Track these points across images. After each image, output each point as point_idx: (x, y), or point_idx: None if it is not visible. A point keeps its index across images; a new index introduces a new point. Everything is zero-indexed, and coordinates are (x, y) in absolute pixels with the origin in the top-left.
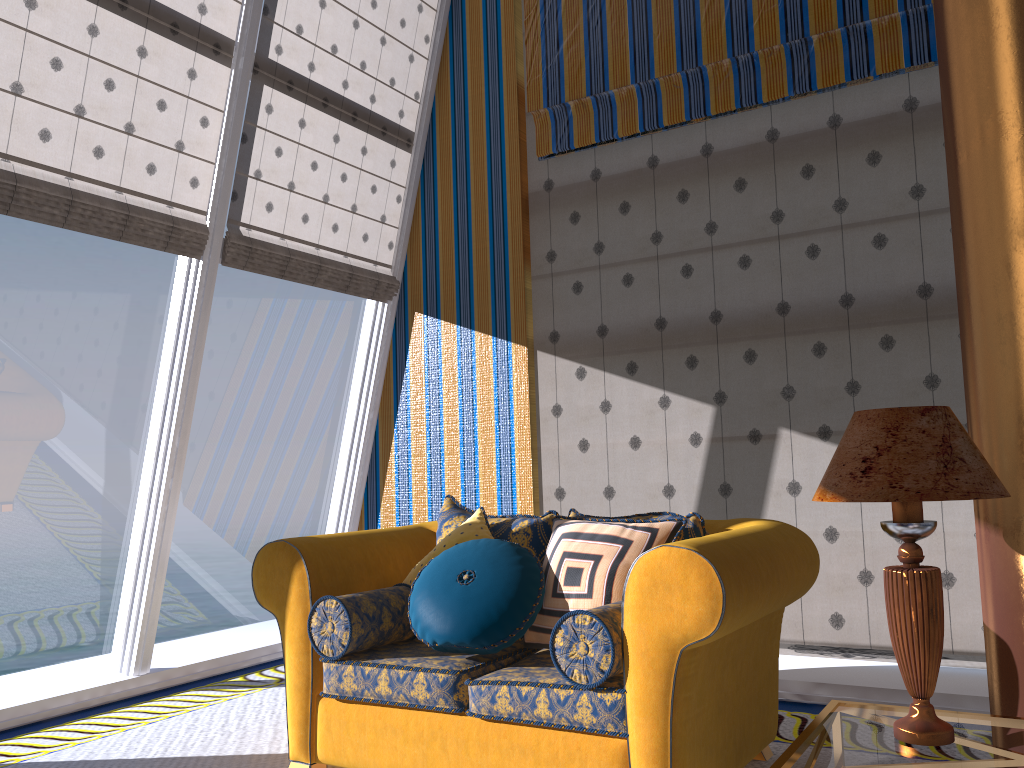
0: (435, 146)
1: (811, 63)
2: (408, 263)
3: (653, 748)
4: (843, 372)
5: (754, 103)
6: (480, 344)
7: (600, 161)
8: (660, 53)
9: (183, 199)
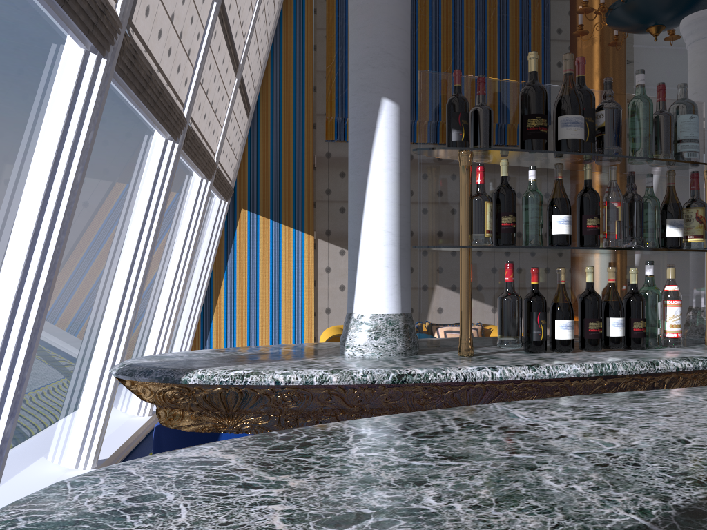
0: (259, 117)
1: None
2: (237, 180)
3: None
4: None
5: None
6: (285, 231)
7: None
8: None
9: (213, 148)
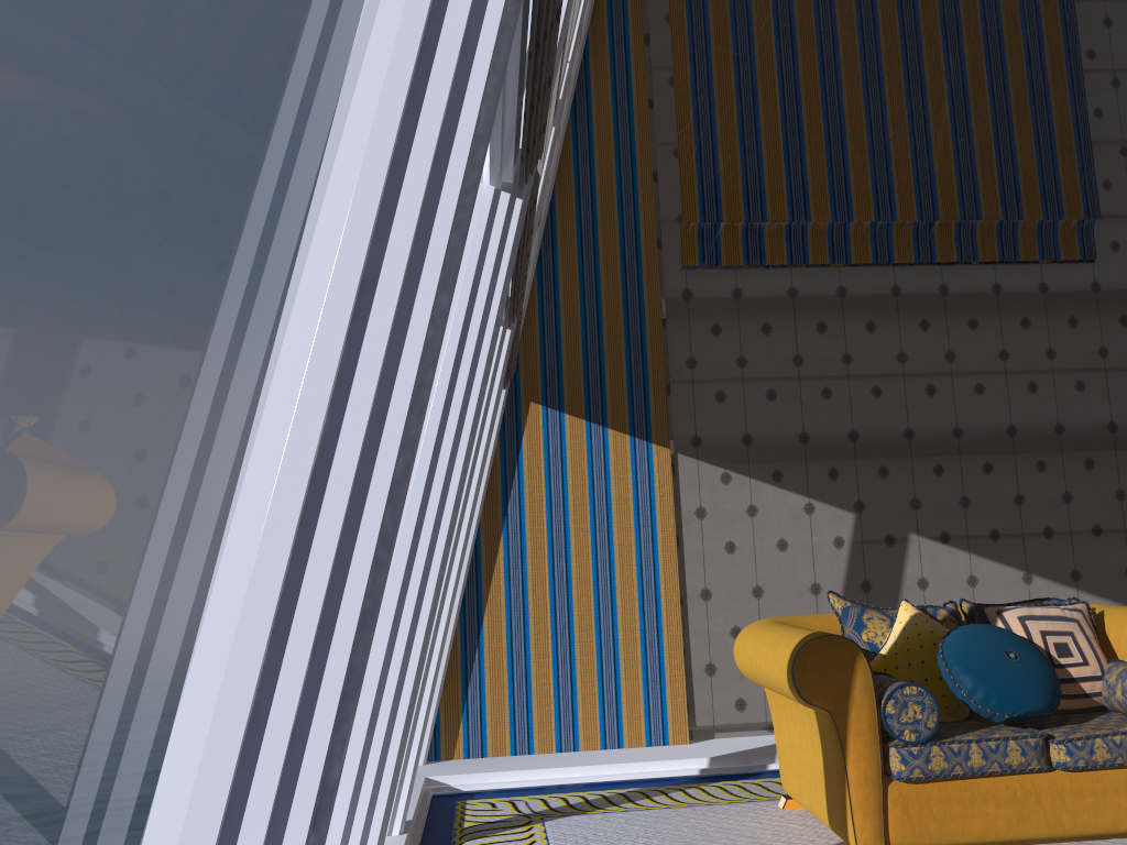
0: (555, 230)
1: (931, 240)
2: (520, 348)
3: None
4: (956, 489)
5: (886, 262)
6: (615, 442)
7: (741, 282)
8: (815, 201)
9: None
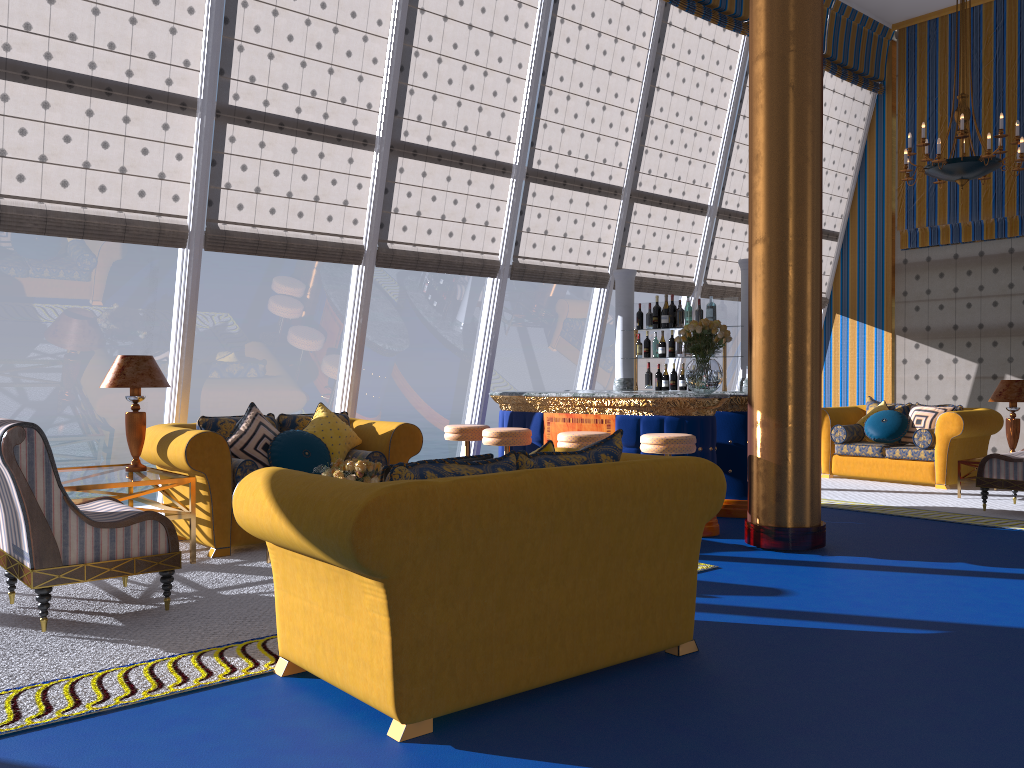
0: (848, 238)
1: None
2: (832, 291)
3: (941, 463)
4: None
5: (1003, 237)
6: (868, 330)
7: (930, 253)
8: (961, 212)
9: None
